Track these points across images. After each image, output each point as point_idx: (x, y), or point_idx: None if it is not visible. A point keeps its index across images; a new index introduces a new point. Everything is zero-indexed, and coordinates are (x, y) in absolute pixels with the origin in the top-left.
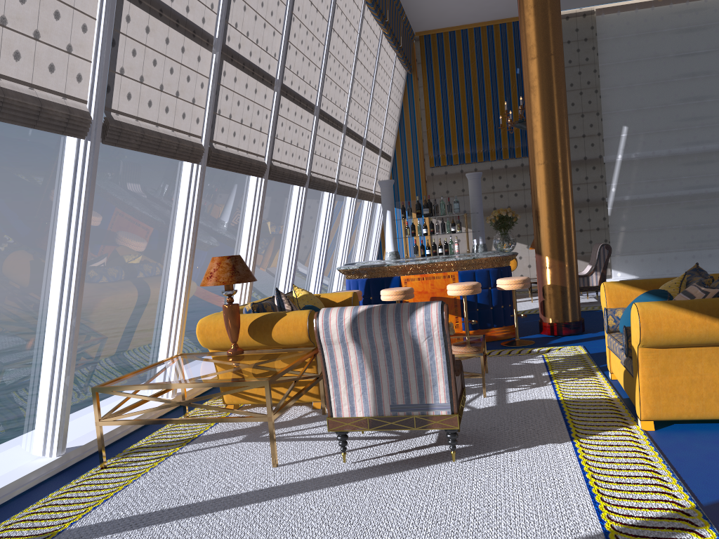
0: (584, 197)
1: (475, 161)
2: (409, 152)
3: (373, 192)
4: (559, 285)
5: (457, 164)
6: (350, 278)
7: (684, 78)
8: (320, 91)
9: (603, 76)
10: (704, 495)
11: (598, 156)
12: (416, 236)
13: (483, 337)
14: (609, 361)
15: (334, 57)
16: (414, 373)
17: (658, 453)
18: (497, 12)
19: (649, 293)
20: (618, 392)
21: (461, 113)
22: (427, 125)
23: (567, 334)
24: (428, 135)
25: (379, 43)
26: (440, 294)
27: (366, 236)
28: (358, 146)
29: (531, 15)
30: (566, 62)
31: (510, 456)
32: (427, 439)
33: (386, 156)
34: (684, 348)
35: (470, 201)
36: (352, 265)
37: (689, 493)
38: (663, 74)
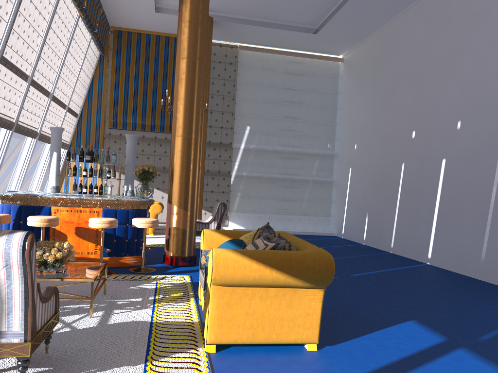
0: (217, 169)
1: (144, 130)
2: (93, 113)
3: None
4: (181, 228)
5: (130, 130)
6: (4, 203)
7: (287, 103)
8: (4, 41)
9: (239, 90)
10: None
11: (229, 143)
12: (76, 176)
13: (104, 265)
14: (200, 291)
15: (24, 17)
16: None
17: None
18: (173, 28)
19: (230, 241)
20: (200, 316)
21: (138, 93)
22: (111, 96)
23: (182, 265)
24: (110, 104)
25: (75, 22)
26: (85, 225)
27: (45, 172)
28: (44, 98)
29: (186, 27)
30: (217, 75)
31: None
32: (10, 362)
33: (73, 112)
34: (244, 287)
35: (126, 156)
36: (8, 192)
37: None
38: (275, 98)
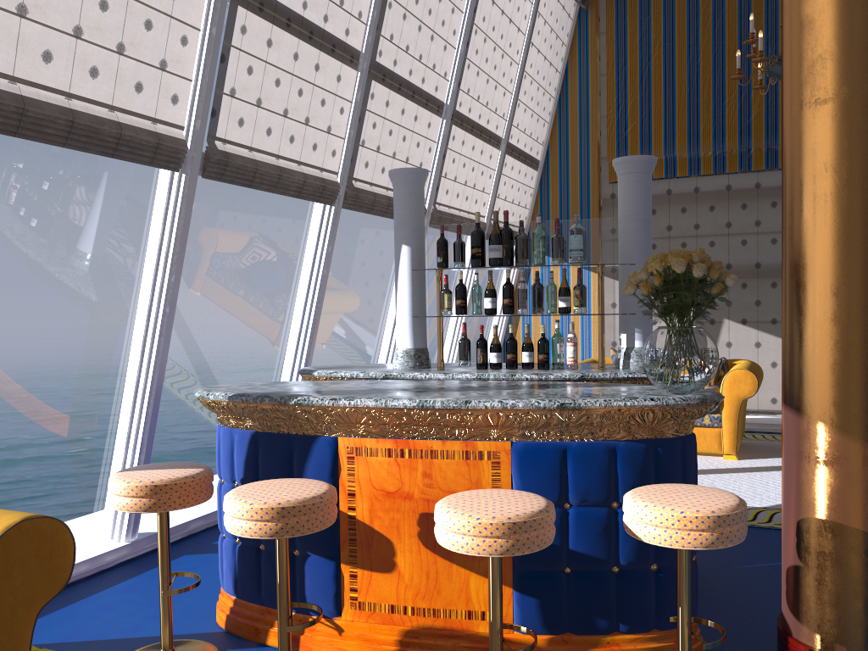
0: None
1: (697, 174)
2: (572, 154)
3: (486, 221)
4: (859, 528)
5: (661, 178)
6: (222, 424)
7: None
8: None
9: None
10: None
11: None
12: (464, 316)
13: None
14: None
15: None
16: None
17: None
18: None
19: None
20: None
21: (675, 80)
22: (608, 103)
23: None
24: (609, 123)
25: None
26: None
27: None
28: (426, 117)
29: None
30: None
31: None
32: None
33: (524, 156)
34: None
35: (619, 233)
36: (239, 386)
37: None
38: None
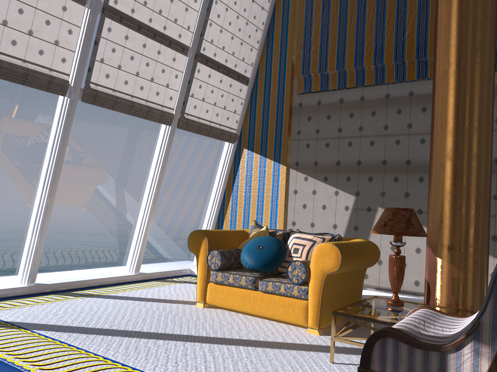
0: None
1: (362, 84)
2: (274, 73)
3: (175, 112)
4: None
5: (335, 89)
6: None
7: None
8: None
9: None
10: None
11: None
12: None
13: None
14: None
15: None
16: None
17: None
18: None
19: None
20: None
21: (348, 9)
22: (298, 31)
23: None
24: (298, 46)
25: None
26: None
27: (158, 176)
28: None
29: None
30: None
31: None
32: None
33: (226, 70)
34: None
35: None
36: None
37: None
38: None
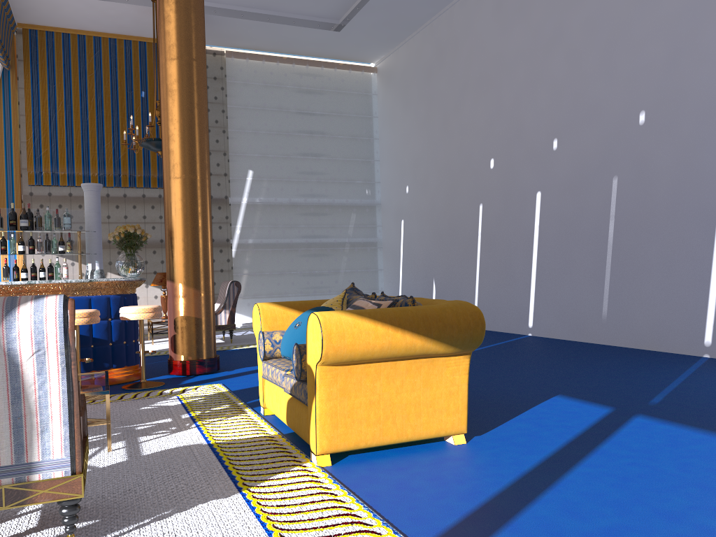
0: None
1: None
2: (0, 163)
3: None
4: (194, 316)
5: (65, 186)
6: None
7: (303, 134)
8: None
9: (231, 118)
10: (417, 534)
11: (224, 197)
12: (8, 254)
13: (106, 374)
14: (262, 394)
15: None
16: (8, 414)
17: (347, 491)
18: (122, 26)
19: (314, 310)
20: (276, 428)
21: (74, 128)
22: (27, 134)
23: (202, 373)
24: (29, 147)
25: None
26: None
27: None
28: None
29: (173, 12)
30: None
31: (161, 527)
32: (21, 523)
33: None
34: (364, 364)
35: (86, 217)
36: None
37: (402, 535)
38: (286, 127)
